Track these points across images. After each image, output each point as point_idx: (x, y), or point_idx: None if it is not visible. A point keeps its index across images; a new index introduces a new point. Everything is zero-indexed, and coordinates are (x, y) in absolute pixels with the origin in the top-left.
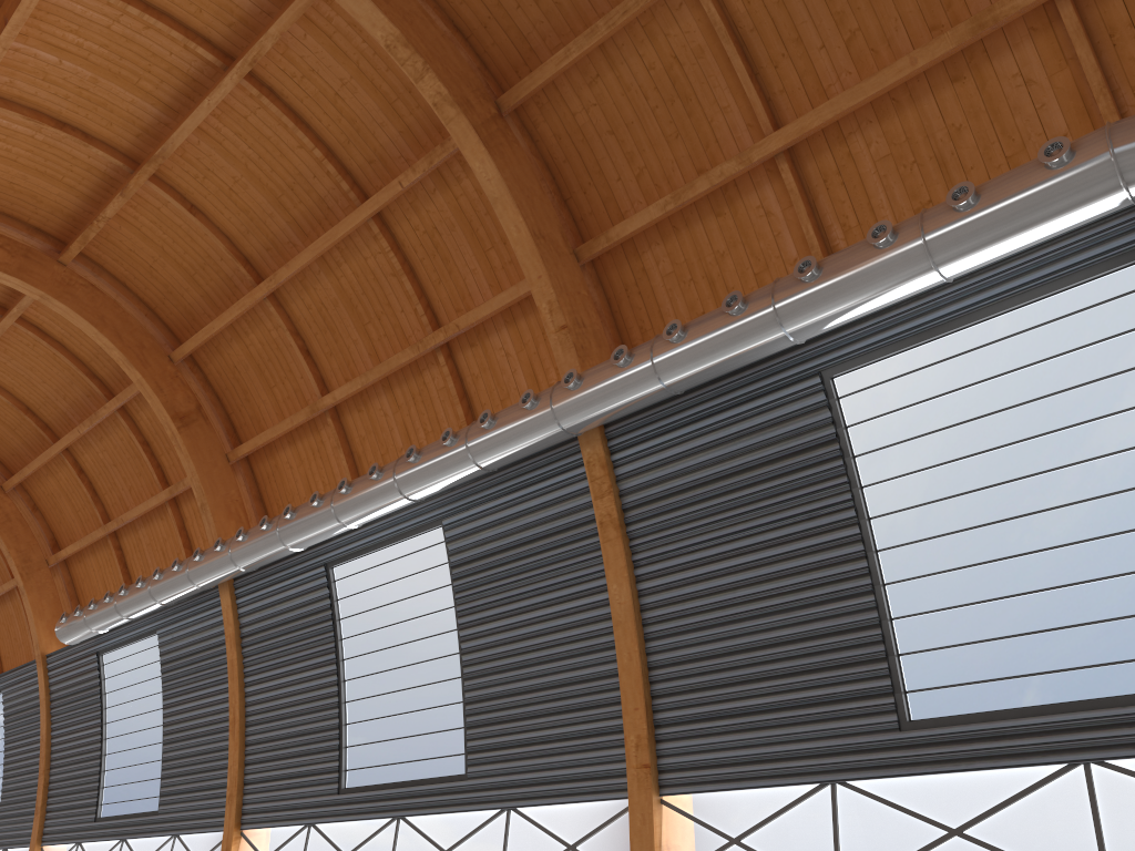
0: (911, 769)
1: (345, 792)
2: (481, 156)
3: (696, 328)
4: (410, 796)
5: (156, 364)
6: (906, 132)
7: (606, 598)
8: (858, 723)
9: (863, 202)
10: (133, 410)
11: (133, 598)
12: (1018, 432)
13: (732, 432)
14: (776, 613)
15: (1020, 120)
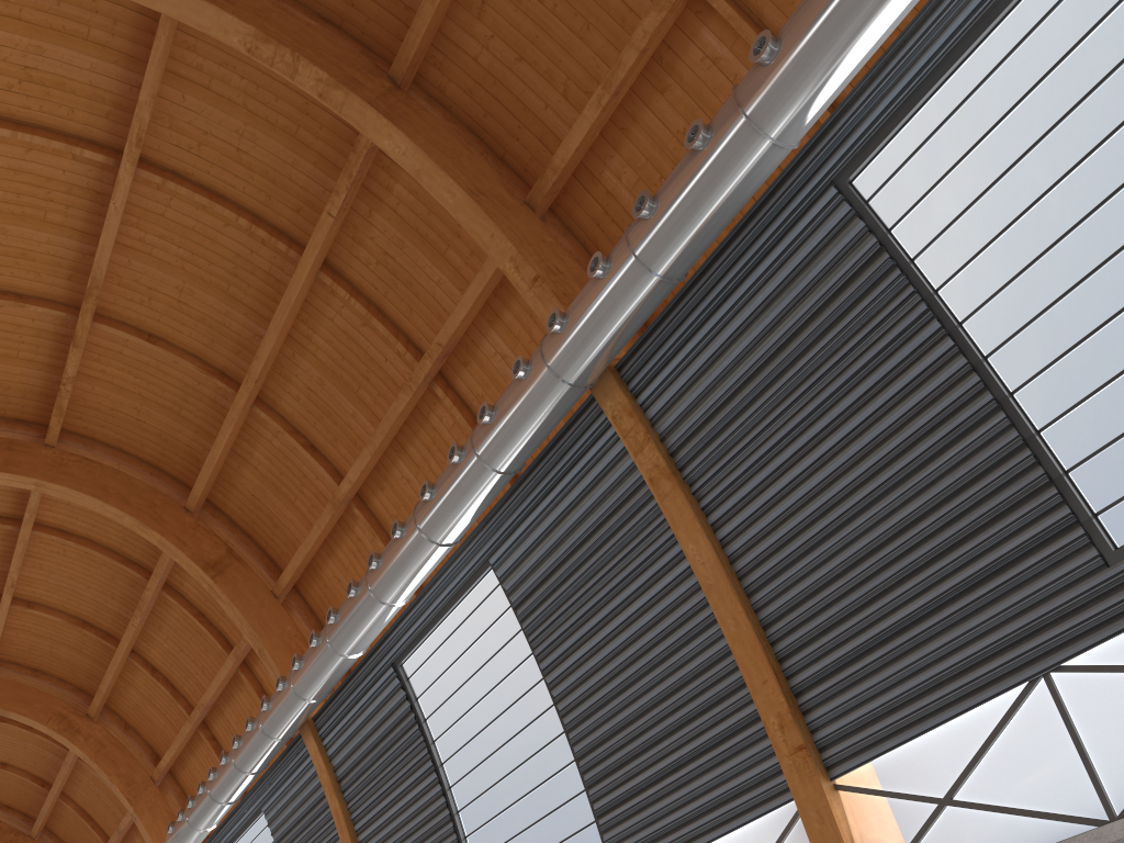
0: None
1: None
2: (387, 131)
3: (666, 187)
4: None
5: (173, 518)
6: None
7: (688, 567)
8: (1047, 580)
9: None
10: (177, 584)
11: (222, 778)
12: (1107, 123)
13: (758, 304)
14: (889, 491)
15: None
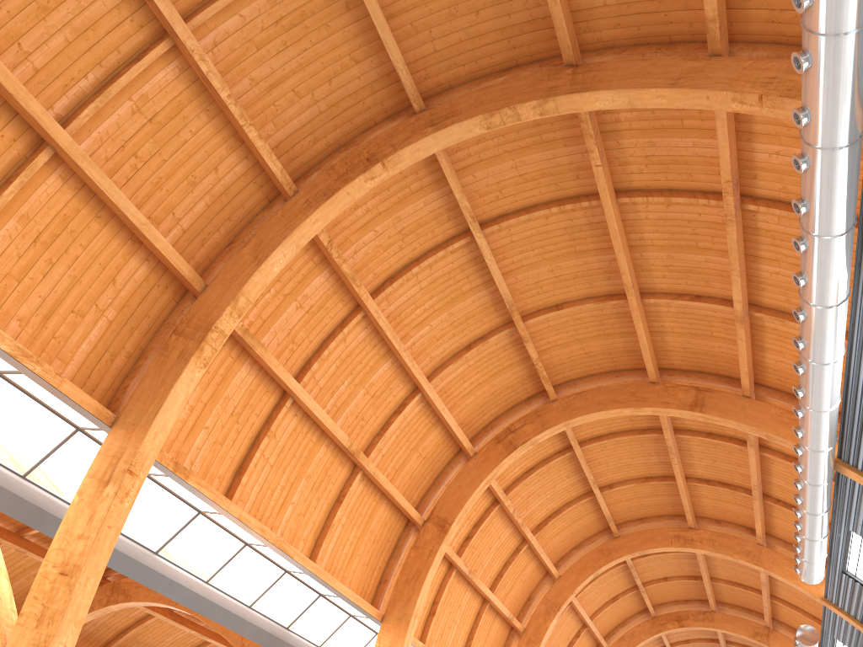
0: None
1: None
2: (592, 98)
3: None
4: None
5: (649, 393)
6: None
7: None
8: None
9: None
10: (681, 425)
11: (807, 525)
12: None
13: None
14: None
15: None
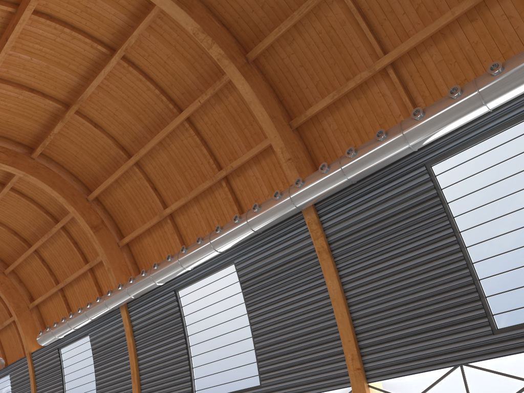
0: (503, 353)
1: None
2: (242, 82)
3: (362, 149)
4: None
5: (81, 202)
6: (449, 48)
7: (325, 288)
8: (470, 333)
9: (431, 83)
10: (68, 227)
11: (77, 318)
12: None
13: (382, 199)
14: (417, 284)
15: (507, 35)
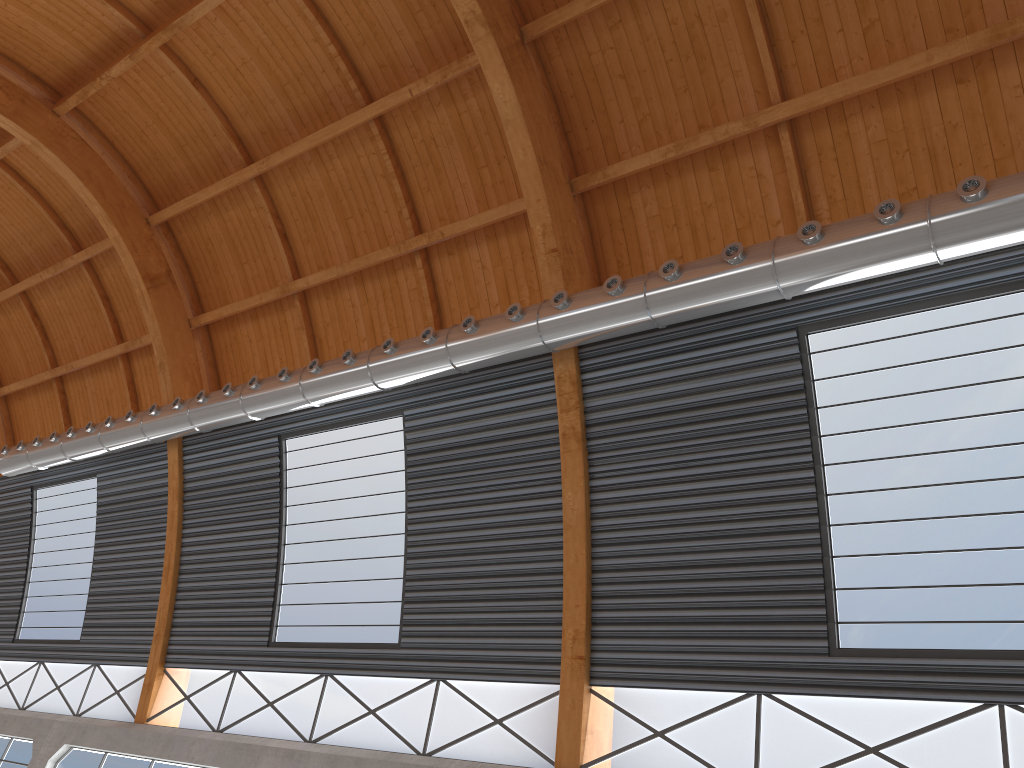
0: (836, 691)
1: (274, 646)
2: (502, 79)
3: (693, 270)
4: (341, 657)
5: (134, 224)
6: (904, 122)
7: (558, 503)
8: (790, 644)
9: (853, 179)
10: (98, 265)
11: (81, 442)
12: (976, 407)
13: (703, 370)
14: (723, 537)
15: (1013, 128)
